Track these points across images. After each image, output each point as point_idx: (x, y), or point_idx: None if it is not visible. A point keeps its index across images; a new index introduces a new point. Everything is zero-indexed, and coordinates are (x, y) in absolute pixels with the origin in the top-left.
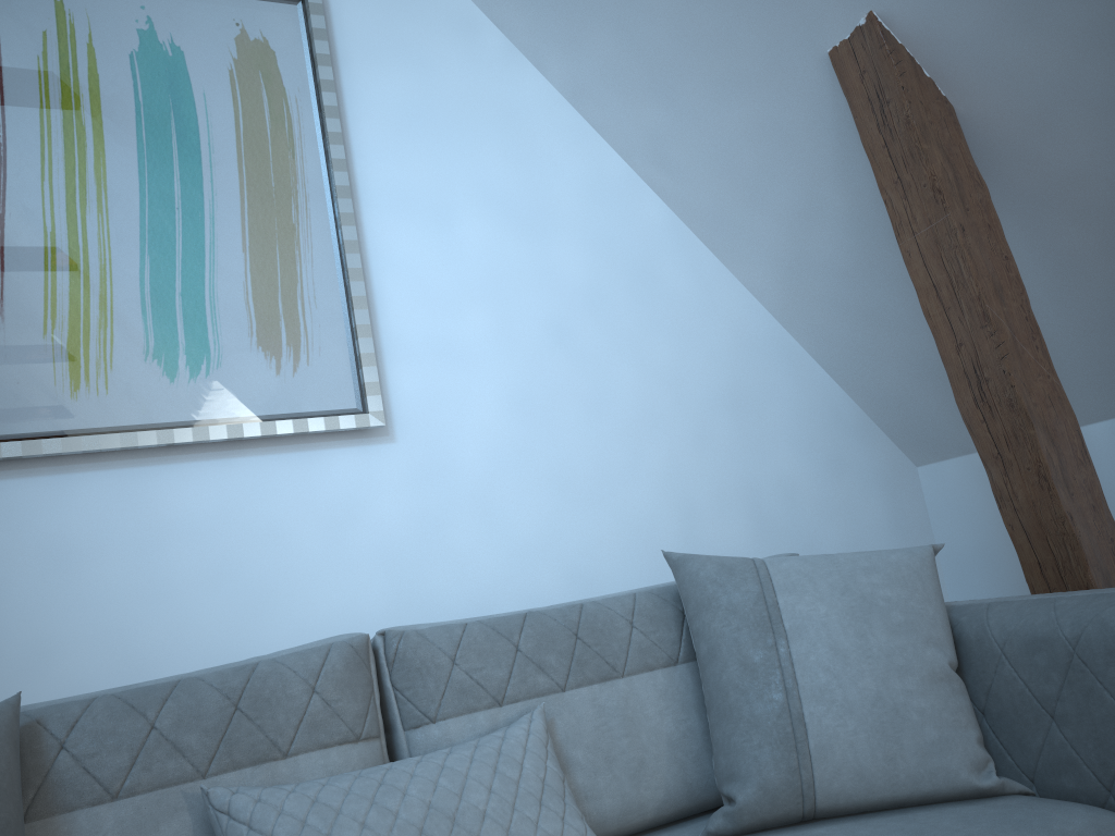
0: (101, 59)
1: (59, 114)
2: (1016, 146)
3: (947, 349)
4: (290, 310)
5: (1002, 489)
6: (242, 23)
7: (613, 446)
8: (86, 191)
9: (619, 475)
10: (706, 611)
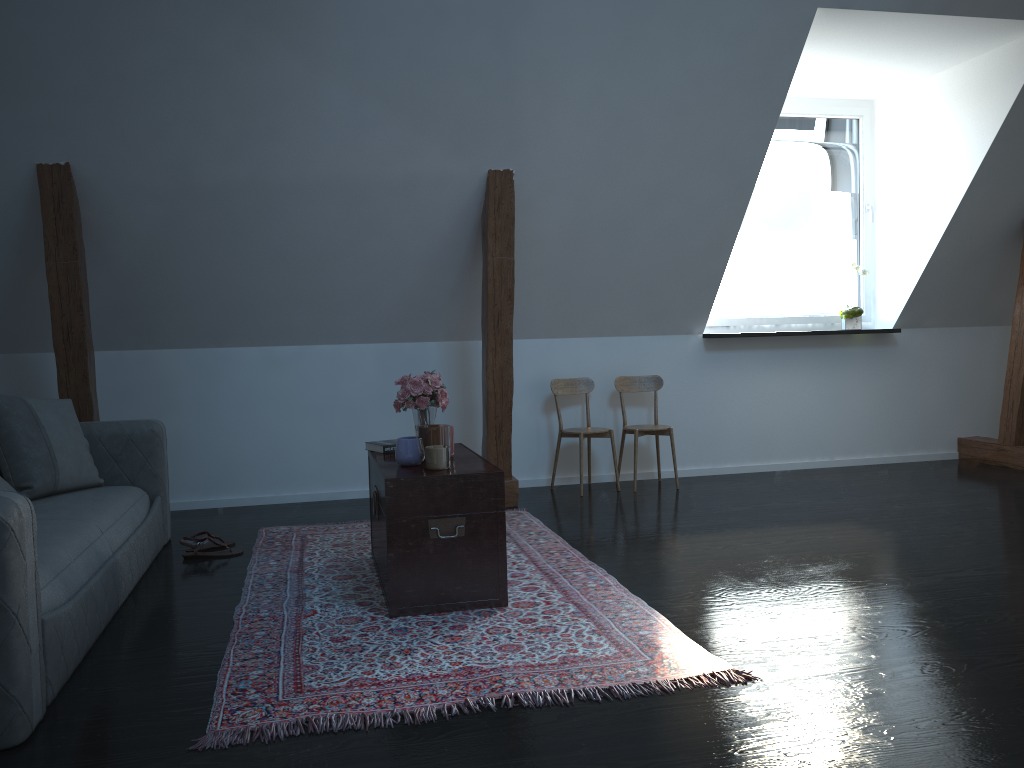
0: None
1: None
2: (97, 237)
3: (56, 315)
4: None
5: (63, 379)
6: None
7: None
8: None
9: None
10: (6, 416)
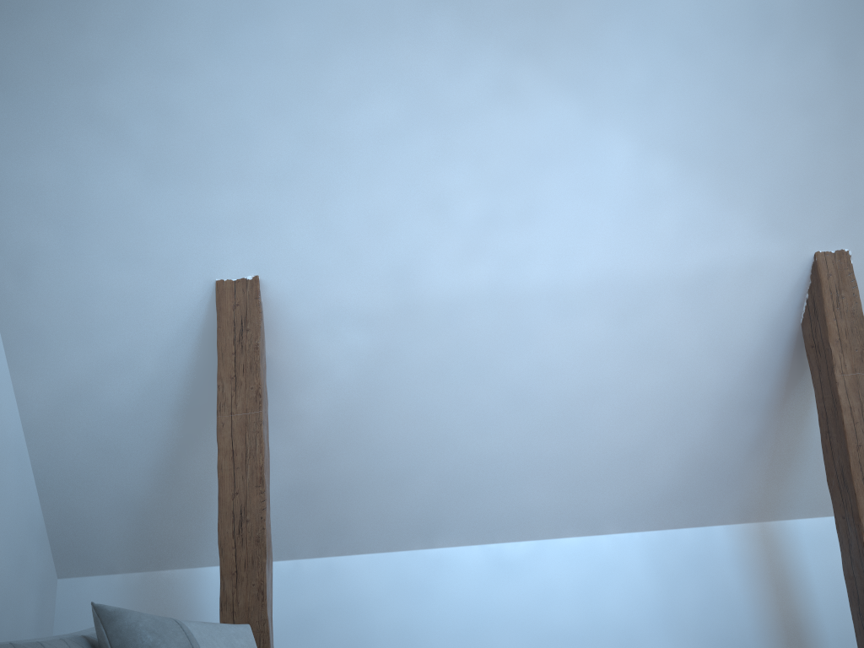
0: None
1: None
2: (283, 386)
3: (226, 494)
4: None
5: (229, 596)
6: None
7: None
8: None
9: None
10: None
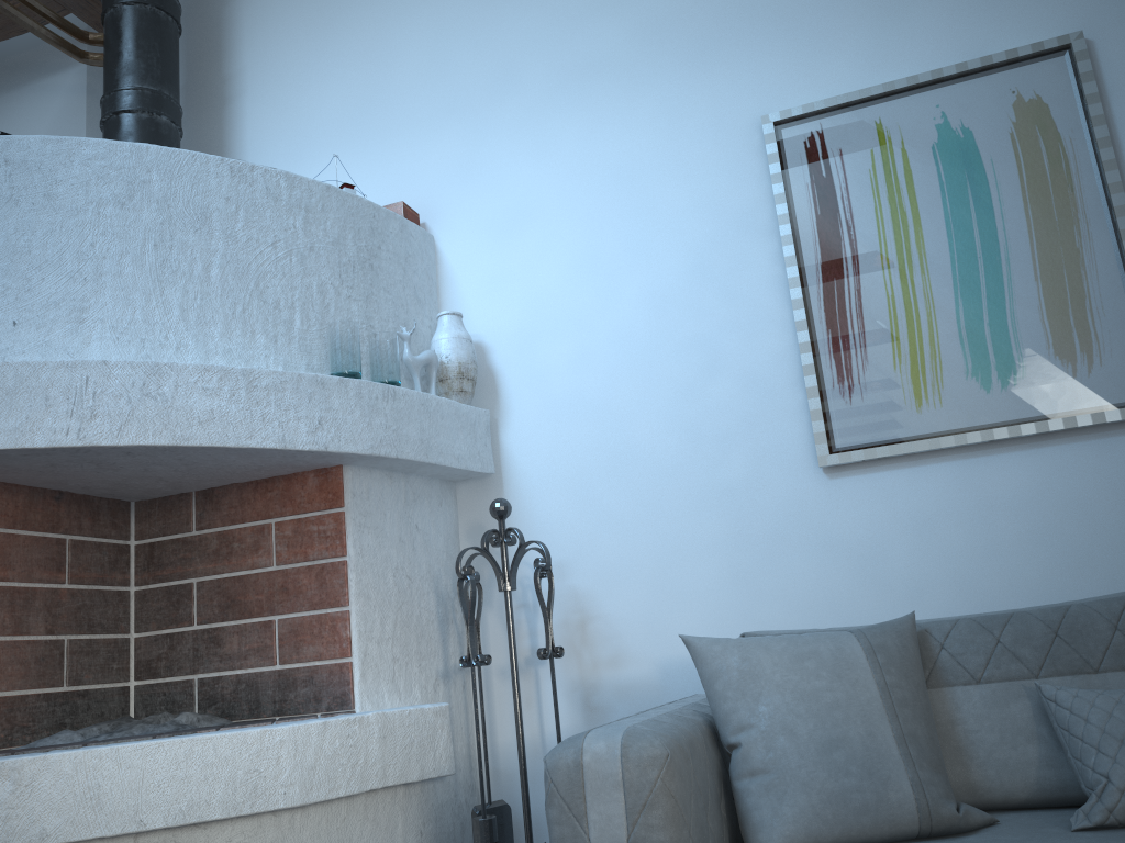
0: (912, 158)
1: (887, 209)
2: None
3: None
4: (1080, 323)
5: None
6: (1016, 92)
7: None
8: (911, 260)
9: None
10: None
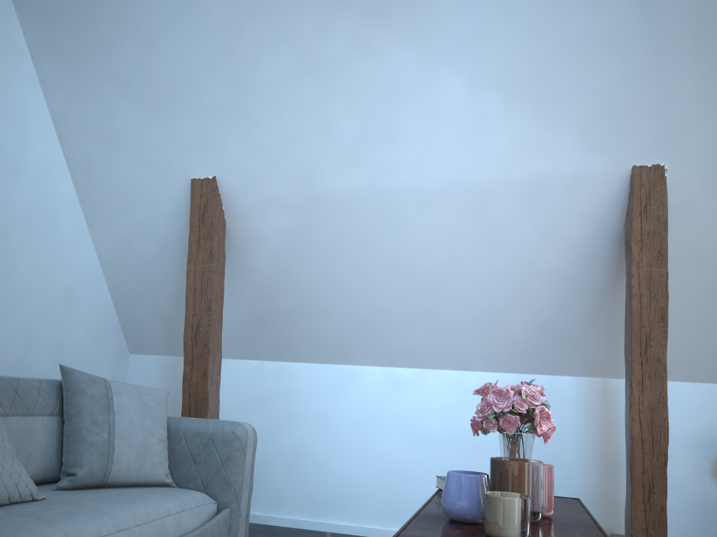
0: None
1: None
2: (240, 248)
3: (189, 314)
4: None
5: (187, 375)
6: None
7: (7, 300)
8: None
9: (4, 315)
10: (79, 395)
